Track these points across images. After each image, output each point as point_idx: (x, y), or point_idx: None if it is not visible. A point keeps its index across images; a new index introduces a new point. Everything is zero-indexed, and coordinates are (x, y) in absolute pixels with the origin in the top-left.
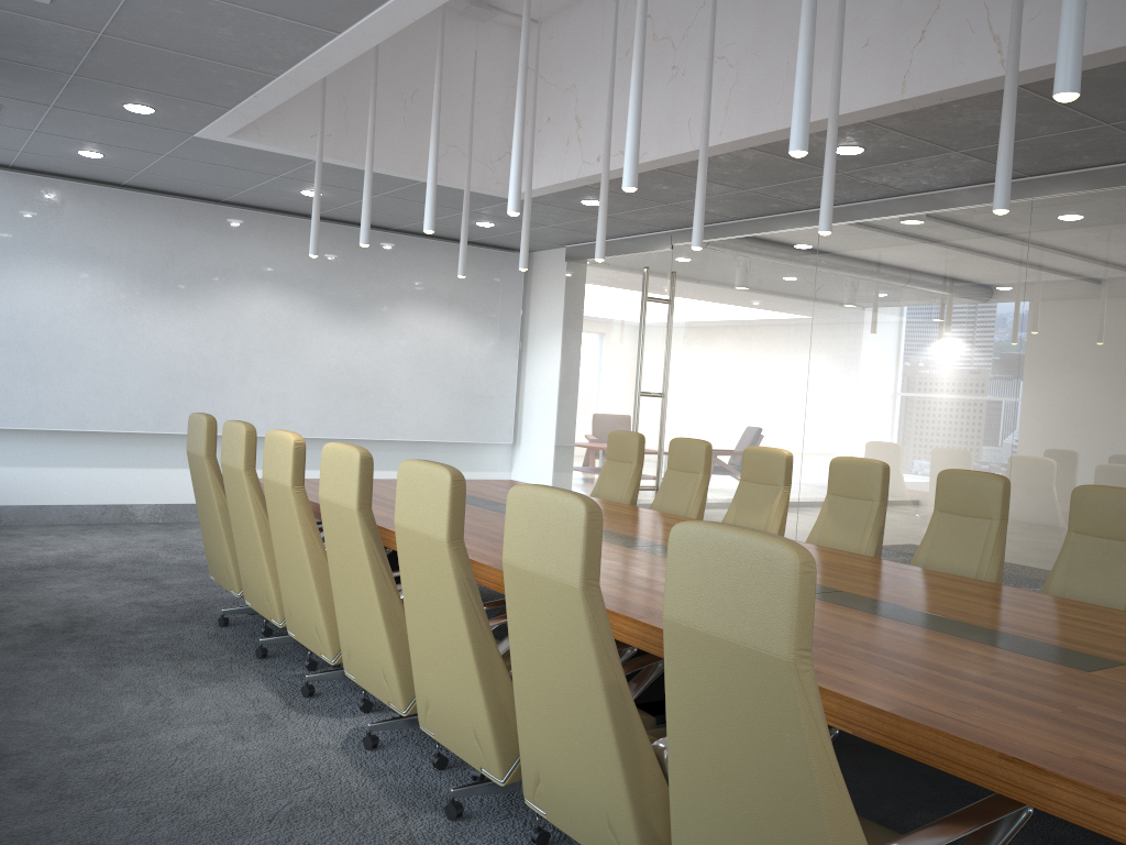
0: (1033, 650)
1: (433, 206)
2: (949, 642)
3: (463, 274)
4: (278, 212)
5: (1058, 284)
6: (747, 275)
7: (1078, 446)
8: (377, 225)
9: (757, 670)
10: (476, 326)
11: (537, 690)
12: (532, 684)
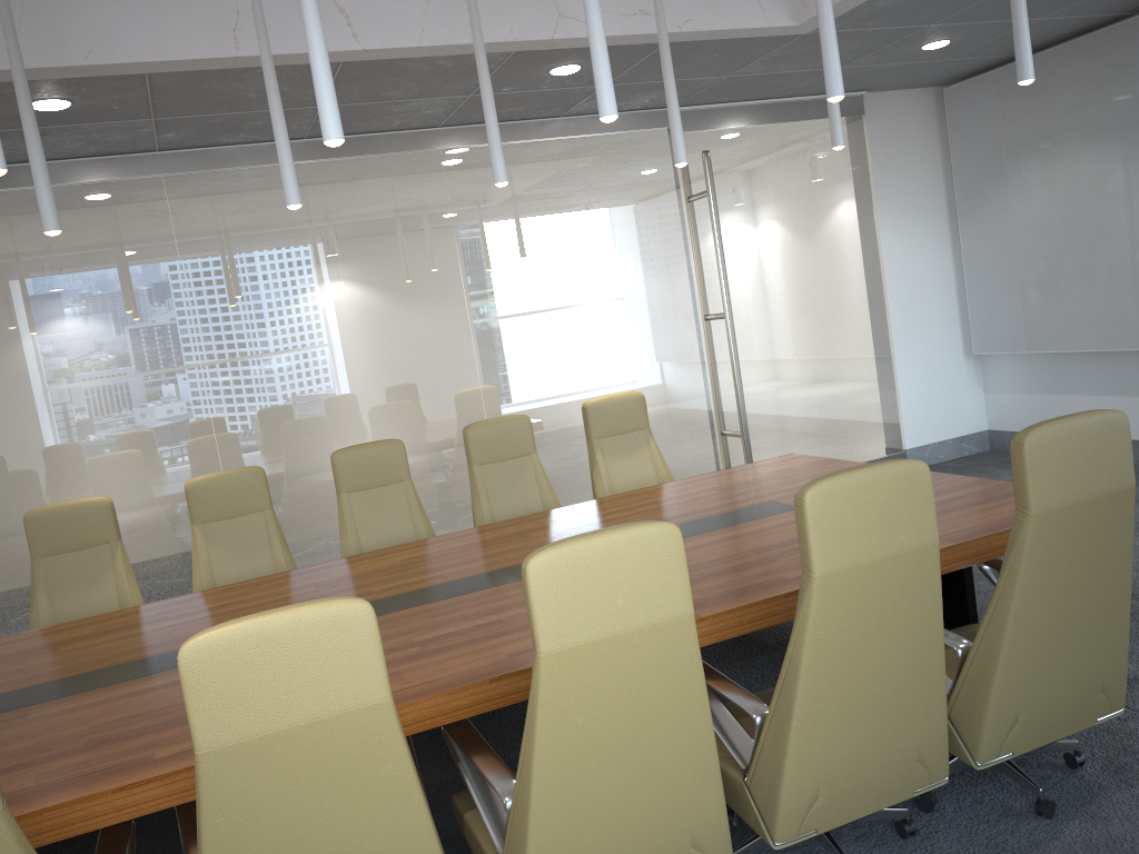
0: (747, 516)
1: None
2: (733, 532)
3: None
4: None
5: (218, 262)
6: None
7: (282, 414)
8: None
9: (1111, 506)
10: None
11: (843, 693)
12: (836, 692)
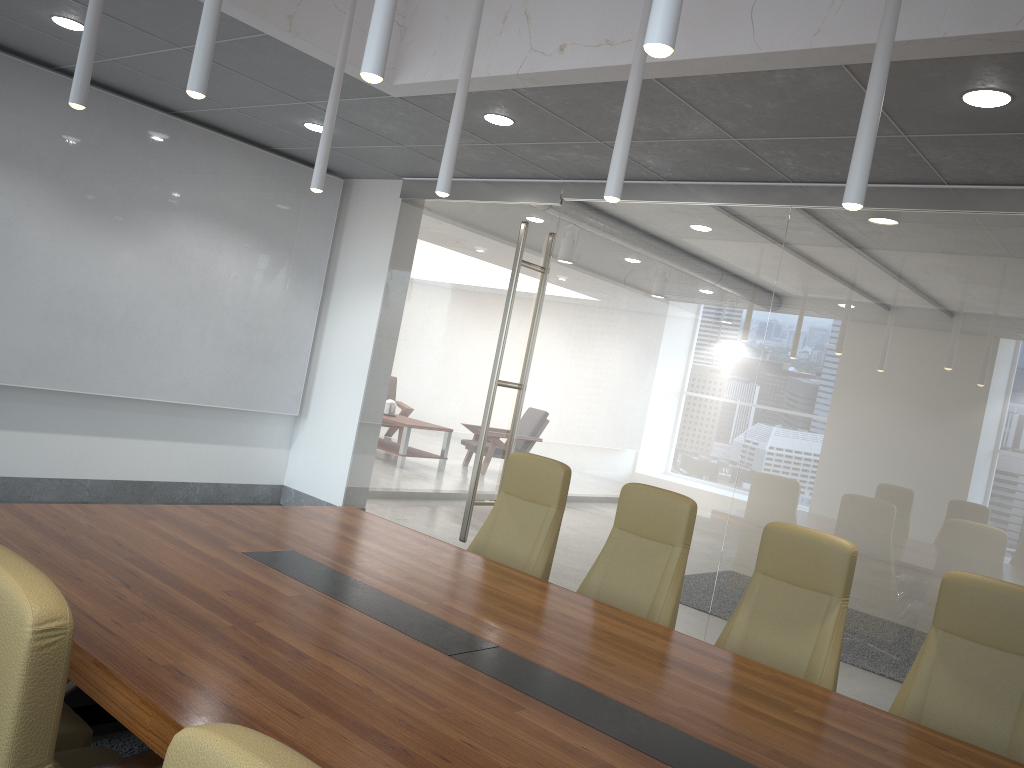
0: None
1: (390, 26)
2: None
3: (320, 187)
4: (6, 52)
5: None
6: (672, 254)
7: None
8: (156, 101)
9: None
10: (272, 261)
11: None
12: None
